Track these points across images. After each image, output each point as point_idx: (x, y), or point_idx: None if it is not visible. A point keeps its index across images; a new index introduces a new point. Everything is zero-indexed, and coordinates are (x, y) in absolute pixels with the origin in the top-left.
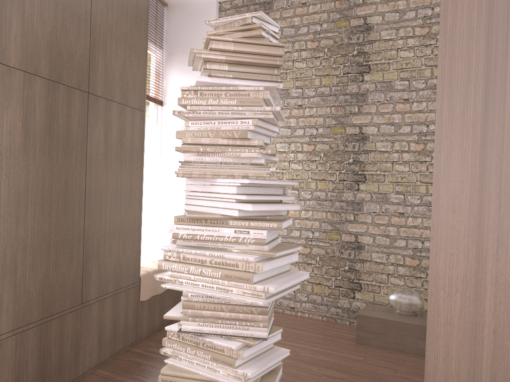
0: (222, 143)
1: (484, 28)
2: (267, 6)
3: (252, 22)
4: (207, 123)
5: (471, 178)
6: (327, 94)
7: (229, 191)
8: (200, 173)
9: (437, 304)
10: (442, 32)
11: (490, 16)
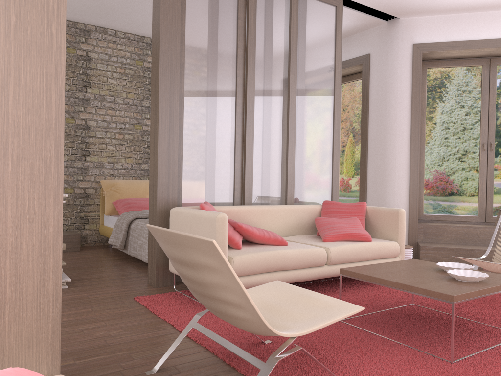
0: None
1: (169, 107)
2: None
3: None
4: None
5: (167, 146)
6: None
7: None
8: None
9: (159, 180)
10: (159, 106)
11: (170, 105)
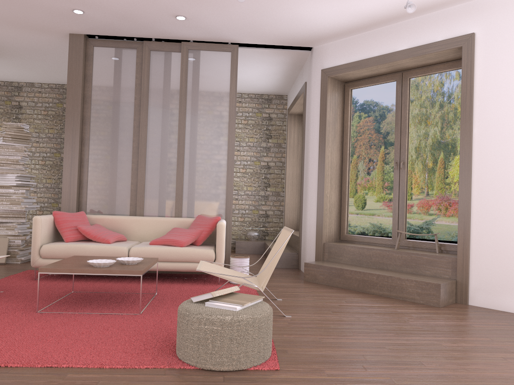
0: (9, 163)
1: (71, 148)
2: (19, 88)
3: (20, 126)
4: (4, 156)
5: (69, 173)
6: (52, 137)
7: (12, 177)
8: (1, 172)
9: (63, 196)
10: (64, 147)
11: (72, 146)
